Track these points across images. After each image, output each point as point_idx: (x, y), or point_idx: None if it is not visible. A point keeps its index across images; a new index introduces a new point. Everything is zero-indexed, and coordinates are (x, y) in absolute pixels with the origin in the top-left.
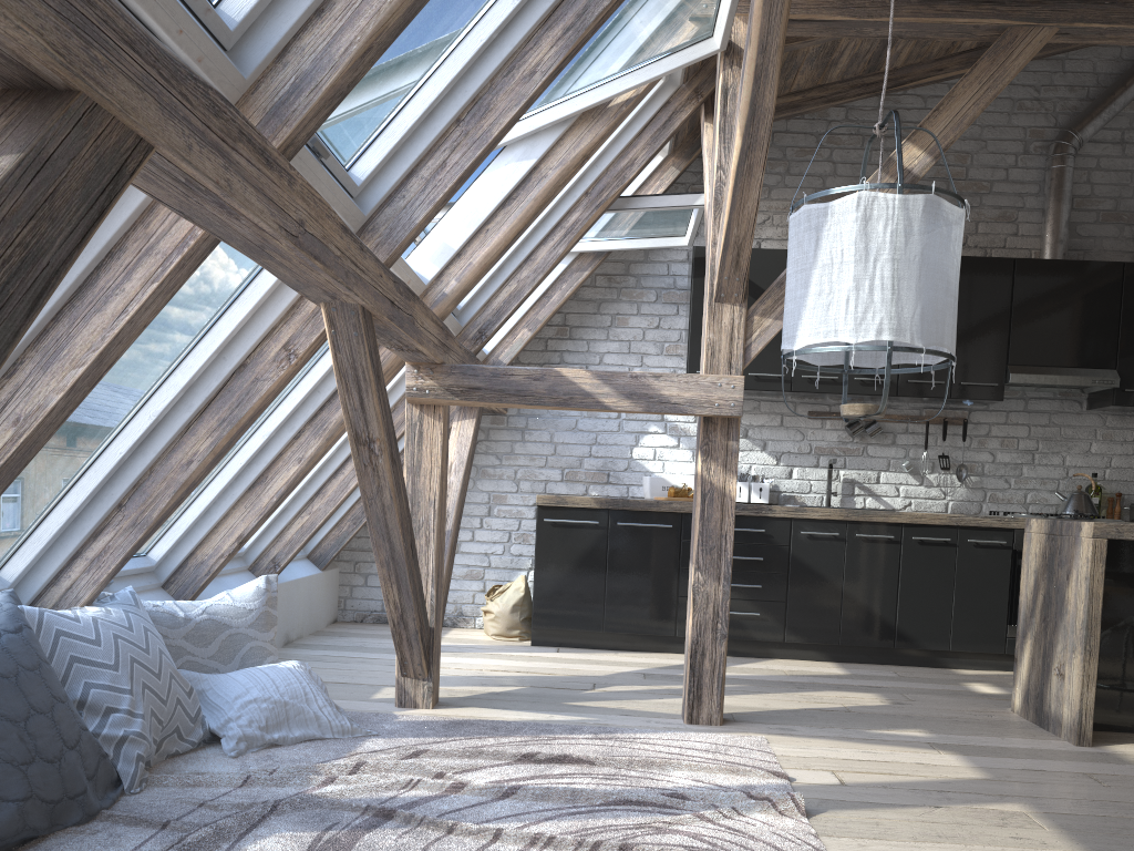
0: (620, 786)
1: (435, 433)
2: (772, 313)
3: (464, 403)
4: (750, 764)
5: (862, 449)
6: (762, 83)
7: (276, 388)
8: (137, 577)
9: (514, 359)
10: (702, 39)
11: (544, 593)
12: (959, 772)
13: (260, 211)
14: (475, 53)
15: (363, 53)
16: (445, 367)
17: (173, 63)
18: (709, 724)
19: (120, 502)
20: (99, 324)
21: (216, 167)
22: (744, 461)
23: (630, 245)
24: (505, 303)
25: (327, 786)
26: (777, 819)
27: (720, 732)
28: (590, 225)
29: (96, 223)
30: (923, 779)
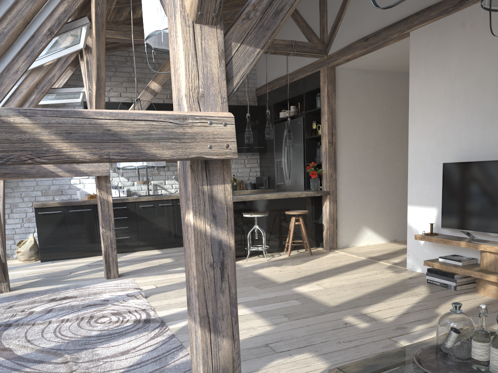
0: (87, 301)
1: None
2: None
3: (3, 179)
4: (128, 287)
5: (158, 173)
6: (100, 70)
7: None
8: None
9: None
10: (76, 44)
11: (43, 241)
12: None
13: None
14: None
15: None
16: None
17: None
18: (114, 278)
19: None
20: None
21: None
22: (116, 181)
23: (57, 102)
24: None
25: None
26: (137, 300)
27: (118, 280)
28: (40, 100)
29: None
30: (180, 281)
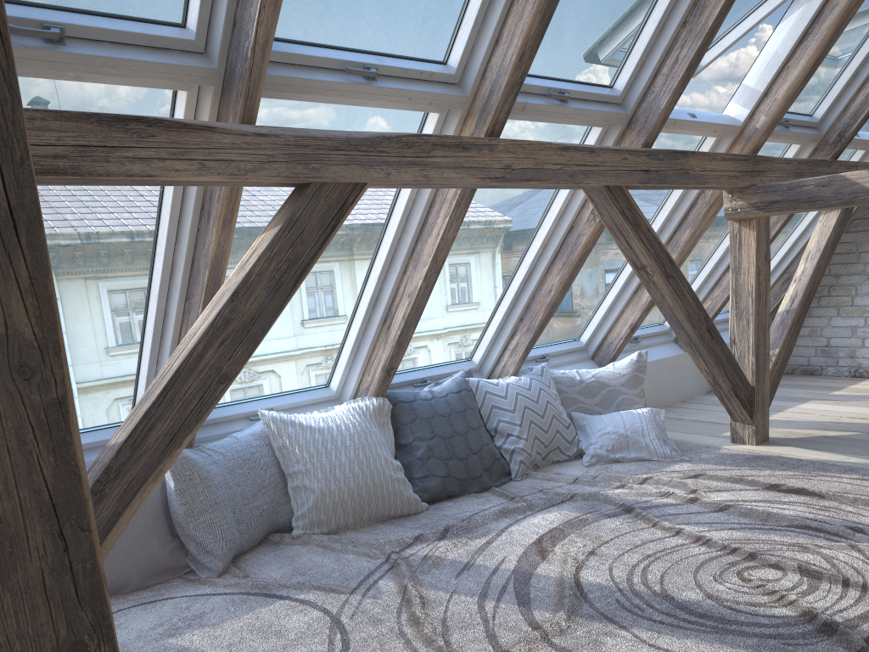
0: (823, 516)
1: (750, 240)
2: None
3: (767, 215)
4: None
5: None
6: None
7: (590, 239)
8: (571, 354)
9: None
10: None
11: None
12: None
13: (460, 178)
14: None
15: (519, 58)
16: (751, 189)
17: (369, 140)
18: None
19: (521, 317)
20: (430, 242)
21: (413, 173)
22: None
23: None
24: (861, 104)
25: (617, 489)
26: None
27: None
28: None
29: (330, 234)
30: None
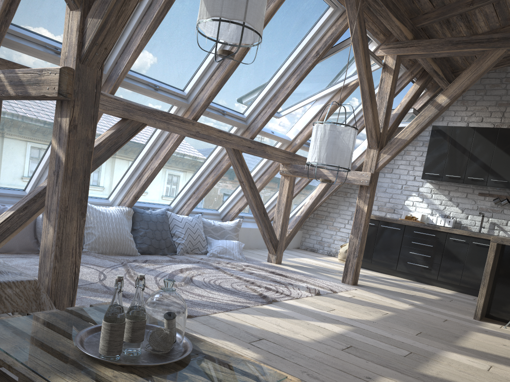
0: (283, 280)
1: (287, 184)
2: (387, 152)
3: (293, 176)
4: (332, 288)
5: (501, 210)
6: (362, 83)
7: (226, 167)
8: (213, 215)
9: (361, 165)
10: (374, 64)
11: None
12: (397, 307)
13: (180, 131)
14: (273, 84)
15: (208, 97)
16: (290, 165)
17: (151, 110)
18: (348, 284)
19: (194, 192)
20: (164, 151)
21: (164, 125)
22: (448, 210)
23: (405, 125)
24: None
25: (216, 264)
26: (306, 293)
27: (345, 285)
28: None
29: (131, 137)
30: (379, 304)
